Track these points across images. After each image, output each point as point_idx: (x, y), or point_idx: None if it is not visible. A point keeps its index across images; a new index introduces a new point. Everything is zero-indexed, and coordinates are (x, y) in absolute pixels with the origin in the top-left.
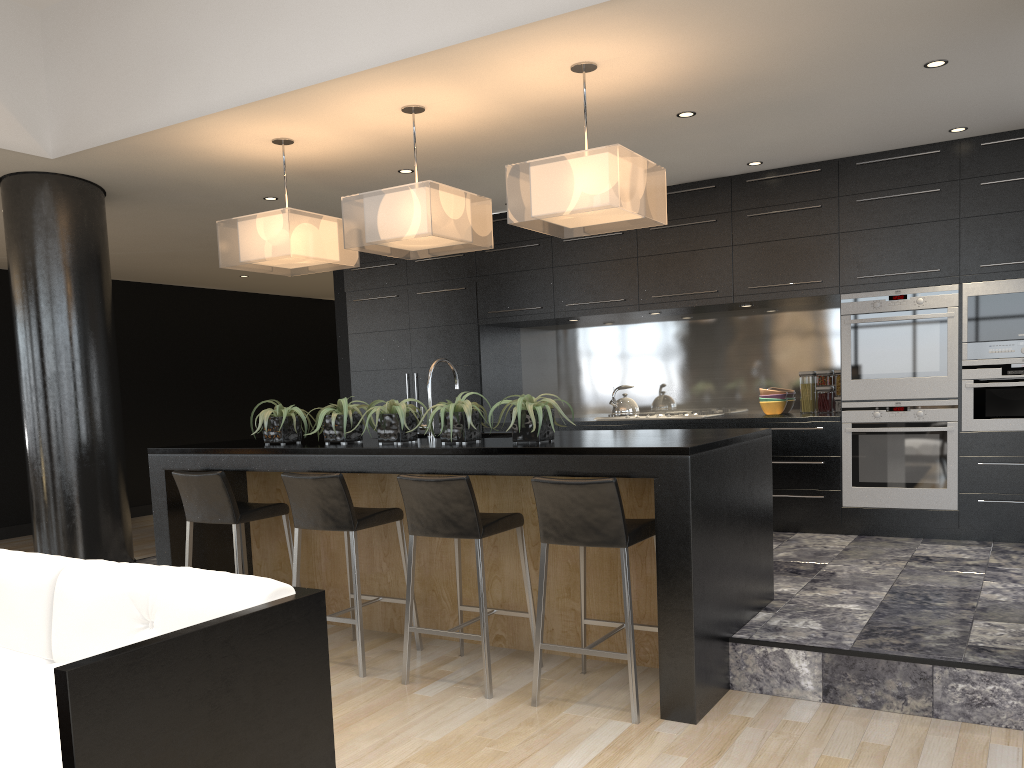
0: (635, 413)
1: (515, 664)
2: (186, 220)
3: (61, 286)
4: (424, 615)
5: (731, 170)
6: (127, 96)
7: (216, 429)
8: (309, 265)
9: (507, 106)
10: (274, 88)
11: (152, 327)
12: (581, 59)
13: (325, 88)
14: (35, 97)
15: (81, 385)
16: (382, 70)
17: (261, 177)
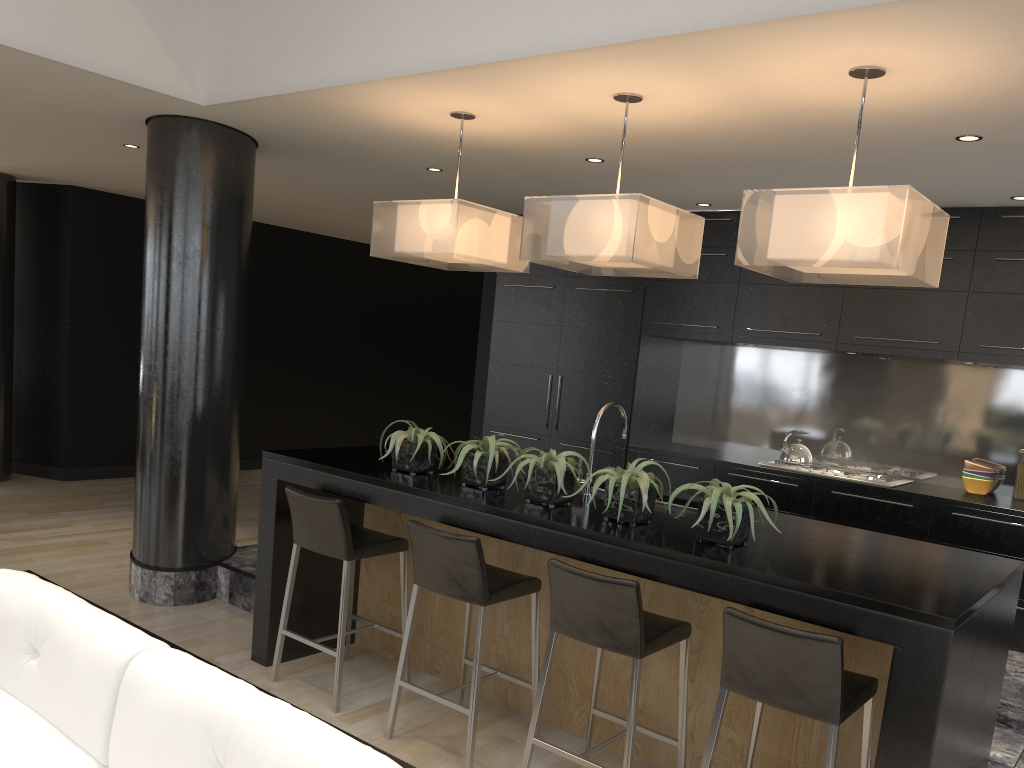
0: (807, 464)
1: None
2: (339, 179)
3: (196, 247)
4: (545, 696)
5: (986, 201)
6: (294, 44)
7: (338, 388)
8: (470, 263)
9: (745, 106)
10: (466, 57)
11: (289, 275)
12: (868, 62)
13: (528, 64)
14: (194, 33)
15: (203, 358)
16: (605, 50)
17: (429, 148)
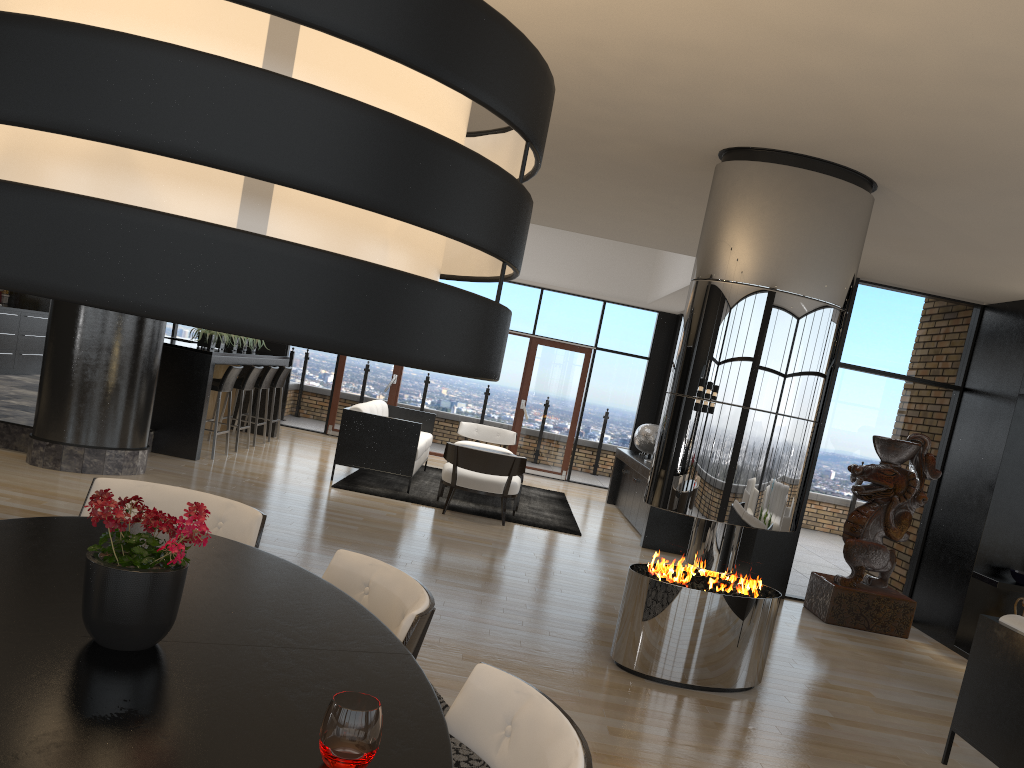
0: None
1: (225, 437)
2: None
3: None
4: None
5: None
6: None
7: None
8: None
9: None
10: None
11: None
12: None
13: None
14: None
15: None
16: None
17: None
